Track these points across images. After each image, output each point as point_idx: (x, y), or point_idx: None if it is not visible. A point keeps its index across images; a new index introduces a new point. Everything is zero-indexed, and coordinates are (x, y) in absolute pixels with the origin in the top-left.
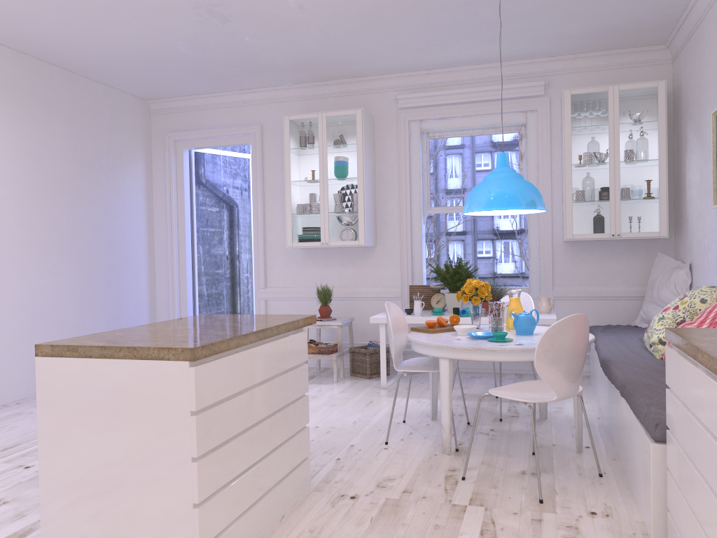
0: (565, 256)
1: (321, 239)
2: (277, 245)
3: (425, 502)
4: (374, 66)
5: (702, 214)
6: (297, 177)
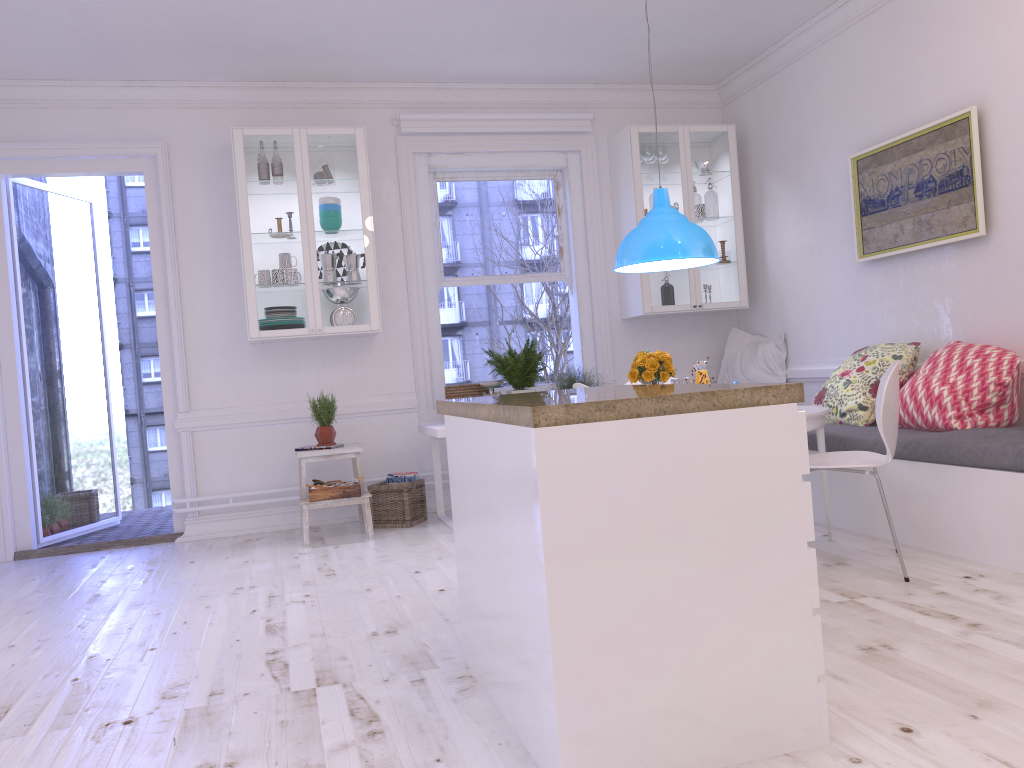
0: (625, 337)
1: (310, 324)
2: (207, 340)
3: None
4: (377, 67)
5: (811, 274)
6: (262, 227)
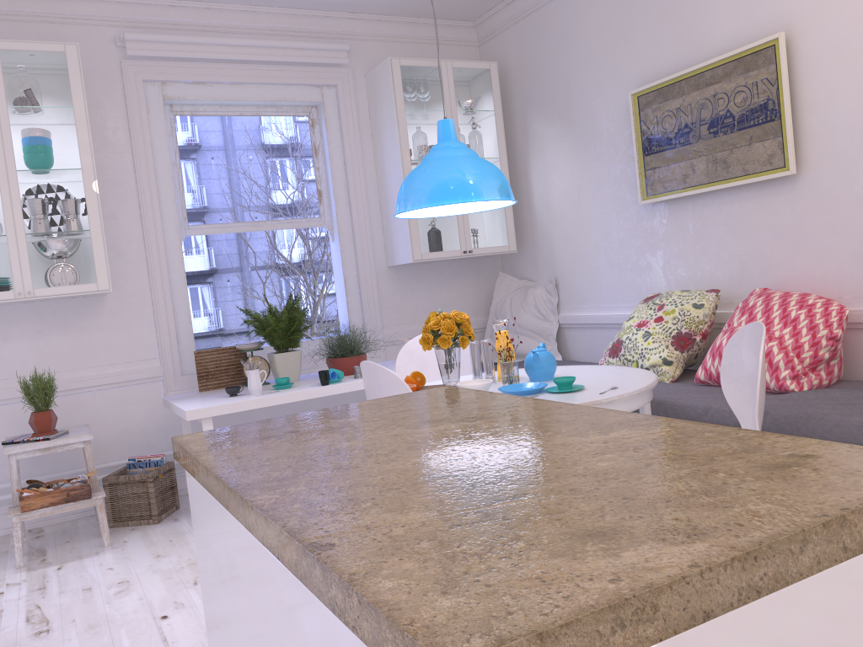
0: (391, 286)
1: (16, 286)
2: None
3: None
4: None
5: (584, 217)
6: None
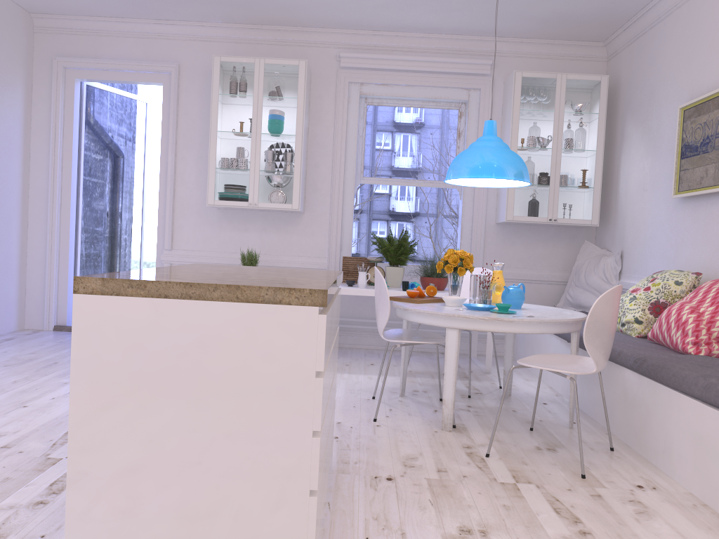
0: (496, 237)
1: (249, 199)
2: (189, 202)
3: (470, 481)
4: (322, 17)
5: (645, 204)
6: (225, 127)
